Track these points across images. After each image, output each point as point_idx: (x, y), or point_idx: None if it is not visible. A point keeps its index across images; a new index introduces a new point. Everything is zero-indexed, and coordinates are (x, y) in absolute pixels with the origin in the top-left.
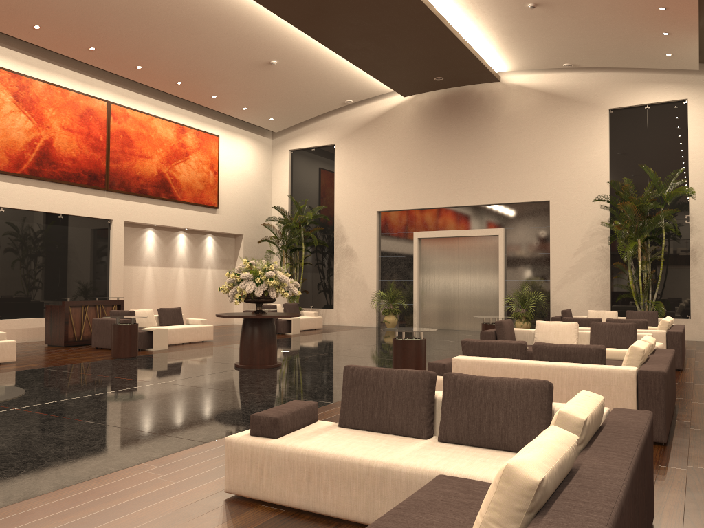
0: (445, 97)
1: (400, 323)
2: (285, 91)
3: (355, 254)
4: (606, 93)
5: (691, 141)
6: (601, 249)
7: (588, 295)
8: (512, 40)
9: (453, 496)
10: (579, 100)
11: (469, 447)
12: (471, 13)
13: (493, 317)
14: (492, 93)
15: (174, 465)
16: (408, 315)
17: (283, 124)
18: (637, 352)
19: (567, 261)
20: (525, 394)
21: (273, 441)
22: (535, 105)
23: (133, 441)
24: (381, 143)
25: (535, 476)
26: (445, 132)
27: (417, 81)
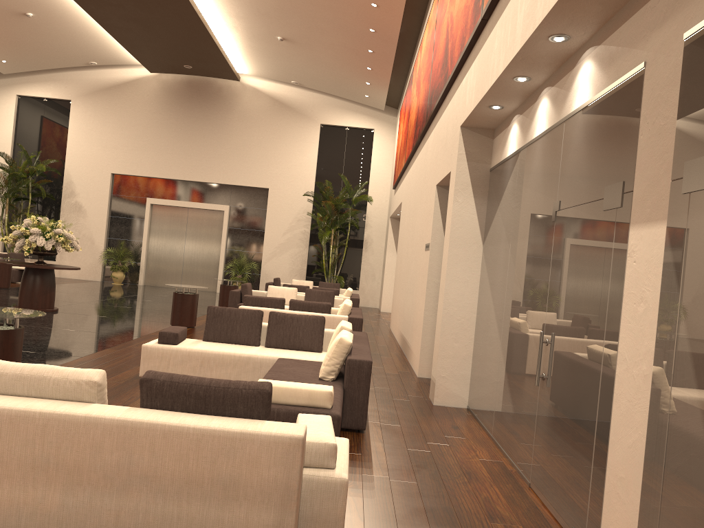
0: (189, 82)
1: (125, 279)
2: (30, 41)
3: (84, 210)
4: (320, 111)
5: (373, 161)
6: (303, 233)
7: (291, 267)
8: (258, 55)
9: (294, 363)
10: (300, 111)
11: (283, 349)
12: (231, 28)
13: (231, 281)
14: (231, 89)
15: (80, 367)
16: (134, 273)
17: (15, 68)
18: (347, 307)
19: (277, 239)
20: (313, 323)
21: (176, 346)
22: (265, 107)
23: (23, 356)
24: (122, 109)
25: (350, 341)
26: (185, 113)
27: (168, 64)
